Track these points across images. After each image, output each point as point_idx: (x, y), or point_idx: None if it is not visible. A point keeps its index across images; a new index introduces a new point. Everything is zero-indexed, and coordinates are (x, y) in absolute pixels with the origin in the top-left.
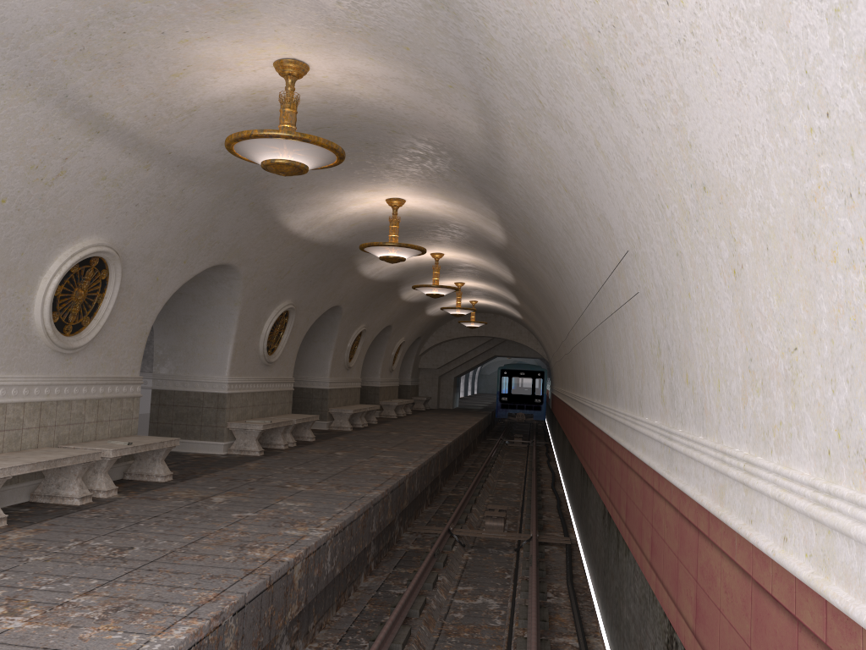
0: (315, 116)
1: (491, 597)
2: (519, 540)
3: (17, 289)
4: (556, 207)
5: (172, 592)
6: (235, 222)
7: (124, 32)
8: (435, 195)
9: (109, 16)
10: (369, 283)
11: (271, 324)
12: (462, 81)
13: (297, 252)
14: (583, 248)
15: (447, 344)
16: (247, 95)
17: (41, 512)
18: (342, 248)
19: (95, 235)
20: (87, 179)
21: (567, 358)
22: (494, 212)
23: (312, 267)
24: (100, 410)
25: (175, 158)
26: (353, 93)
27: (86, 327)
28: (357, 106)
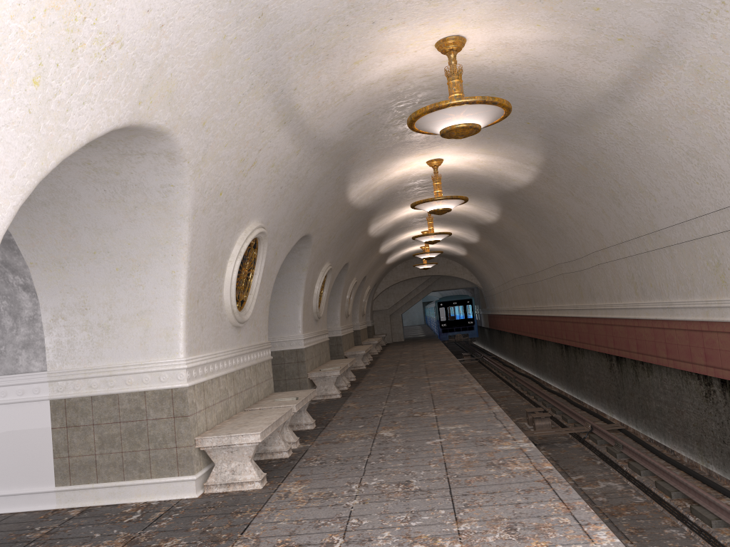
0: (431, 89)
1: (608, 481)
2: (572, 433)
3: (217, 274)
4: (693, 134)
5: (522, 507)
6: (323, 195)
7: (347, 25)
8: (478, 151)
9: (346, 10)
10: (368, 240)
11: (321, 284)
12: (644, 32)
13: (343, 218)
14: (726, 165)
15: (394, 287)
16: (393, 75)
17: (270, 467)
18: (368, 211)
19: (255, 218)
20: (264, 167)
21: (562, 277)
22: (541, 157)
23: (346, 230)
24: (257, 374)
25: (316, 141)
26: (485, 62)
27: (246, 301)
28: (477, 74)
